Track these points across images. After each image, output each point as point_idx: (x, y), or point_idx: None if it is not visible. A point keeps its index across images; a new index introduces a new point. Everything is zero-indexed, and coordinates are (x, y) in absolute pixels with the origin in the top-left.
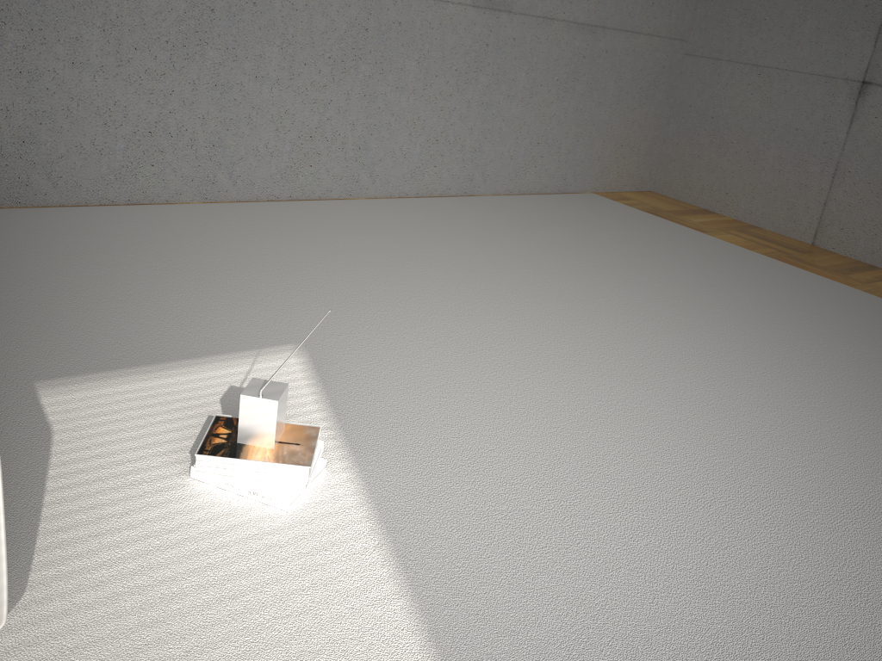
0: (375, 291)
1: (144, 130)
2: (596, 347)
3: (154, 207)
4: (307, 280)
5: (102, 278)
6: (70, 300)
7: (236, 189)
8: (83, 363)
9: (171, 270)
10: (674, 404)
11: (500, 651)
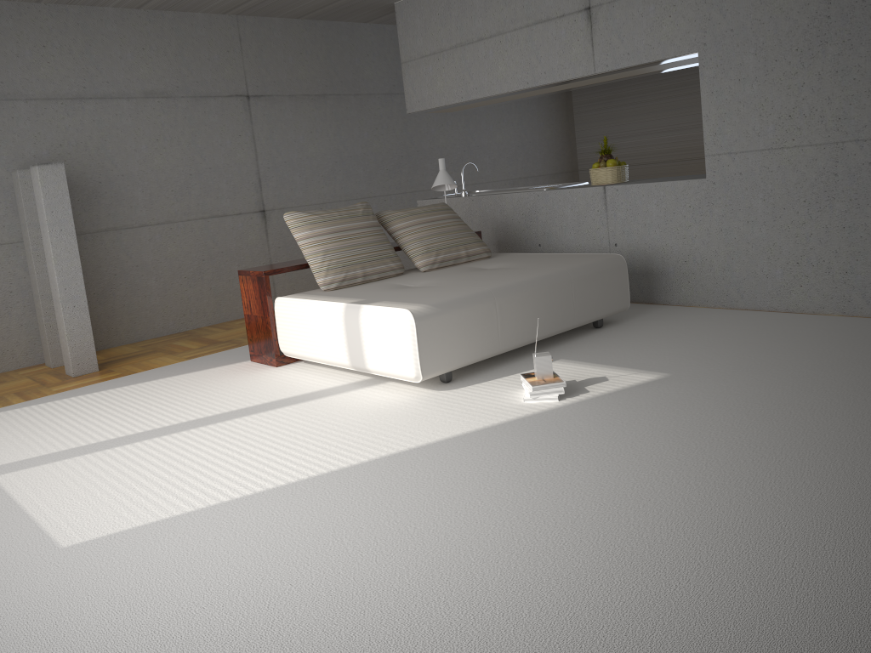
0: (791, 369)
1: (793, 261)
2: (847, 428)
3: (796, 315)
4: (767, 356)
5: (670, 337)
6: (636, 342)
7: (869, 307)
8: (585, 358)
9: (709, 340)
10: (784, 457)
11: (476, 440)
